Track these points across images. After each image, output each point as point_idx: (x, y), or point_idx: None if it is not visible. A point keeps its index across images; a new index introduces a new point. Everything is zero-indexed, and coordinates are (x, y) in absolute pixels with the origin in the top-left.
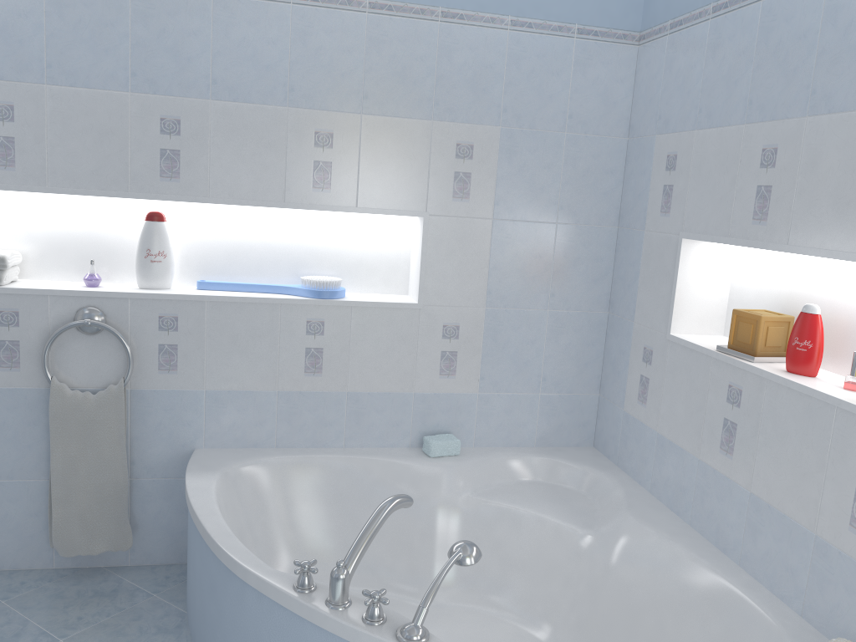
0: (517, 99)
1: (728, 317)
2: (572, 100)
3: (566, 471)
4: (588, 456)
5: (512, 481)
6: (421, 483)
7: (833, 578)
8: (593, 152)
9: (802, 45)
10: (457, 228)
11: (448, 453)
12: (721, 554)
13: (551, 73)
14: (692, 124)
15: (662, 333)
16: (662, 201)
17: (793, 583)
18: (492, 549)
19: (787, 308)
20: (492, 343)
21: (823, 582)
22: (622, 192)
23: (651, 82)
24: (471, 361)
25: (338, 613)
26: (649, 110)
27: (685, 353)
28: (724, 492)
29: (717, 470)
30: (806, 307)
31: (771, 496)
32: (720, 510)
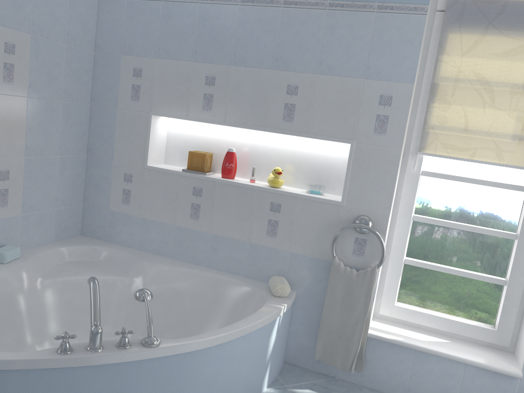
0: (40, 18)
1: (167, 154)
2: (68, 24)
3: (81, 251)
4: (86, 240)
5: (54, 265)
6: (9, 281)
7: (260, 257)
8: (79, 58)
9: (227, 32)
10: (6, 103)
11: (14, 258)
12: (197, 265)
13: (58, 4)
14: (153, 54)
15: (140, 165)
16: (132, 93)
17: (240, 265)
18: (65, 307)
19: (204, 149)
20: (29, 180)
21: (255, 260)
22: (92, 84)
23: (114, 23)
24: (17, 194)
25: (104, 352)
26: (113, 39)
27: (159, 174)
28: (195, 237)
29: (189, 228)
30: (230, 149)
31: (224, 233)
32: (193, 246)
